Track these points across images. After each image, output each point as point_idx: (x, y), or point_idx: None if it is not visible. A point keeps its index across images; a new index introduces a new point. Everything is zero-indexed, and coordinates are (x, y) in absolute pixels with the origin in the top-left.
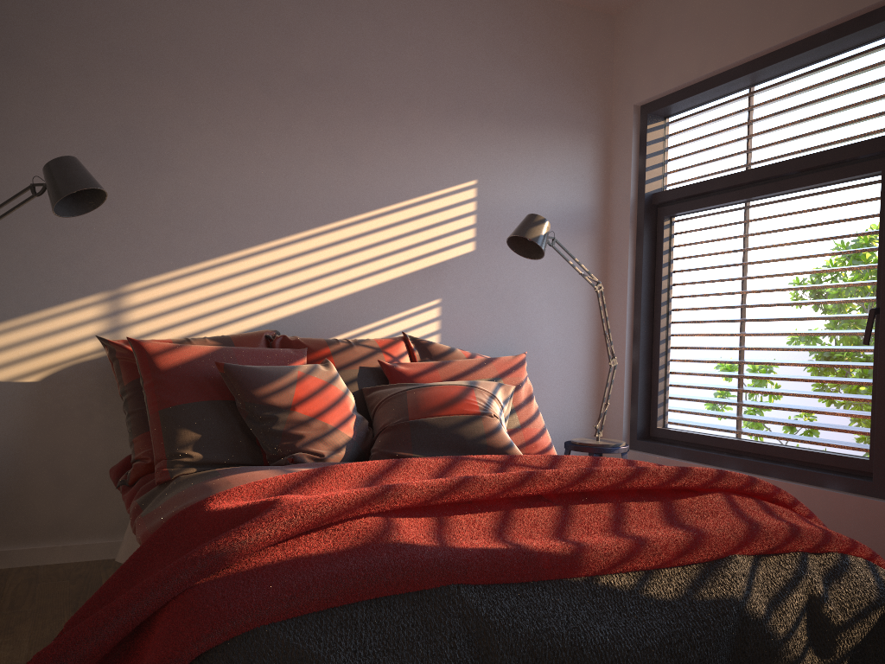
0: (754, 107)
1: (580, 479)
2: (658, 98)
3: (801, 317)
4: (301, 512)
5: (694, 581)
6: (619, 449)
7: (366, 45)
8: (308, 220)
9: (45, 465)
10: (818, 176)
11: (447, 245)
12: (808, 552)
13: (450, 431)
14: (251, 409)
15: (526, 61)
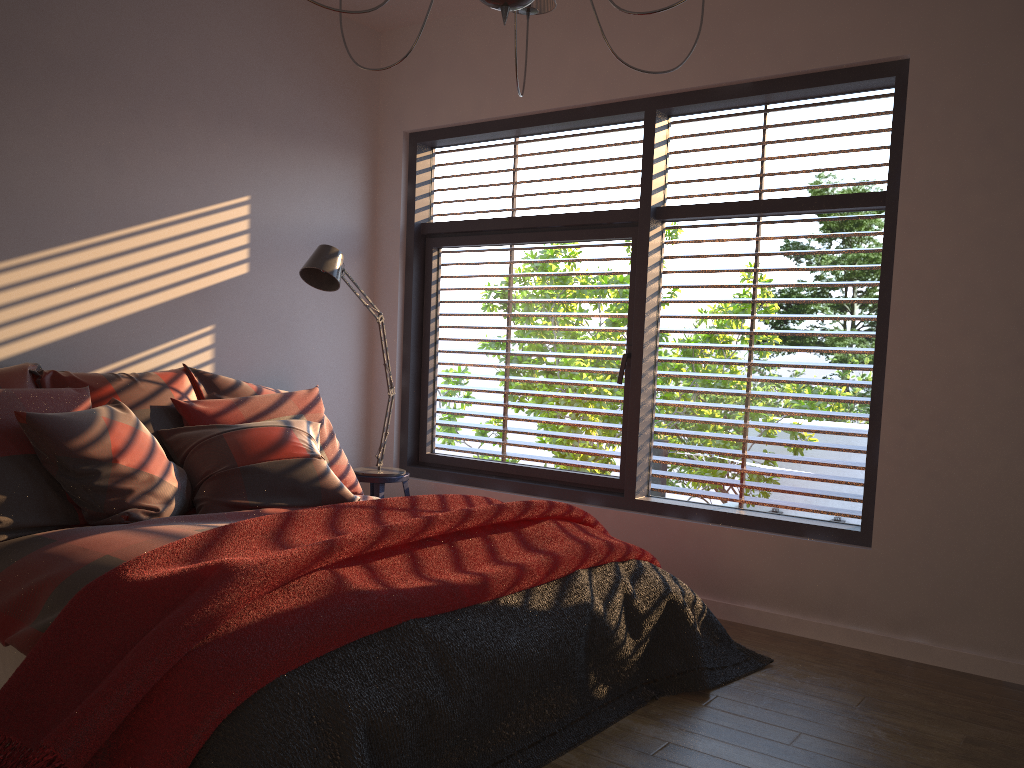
0: (521, 158)
1: (463, 519)
2: (429, 129)
3: (563, 355)
4: (270, 573)
5: (558, 593)
6: (403, 477)
7: (130, 31)
8: (67, 232)
9: None
10: (580, 233)
11: (220, 266)
12: (618, 561)
13: (284, 476)
14: (65, 463)
15: (298, 71)
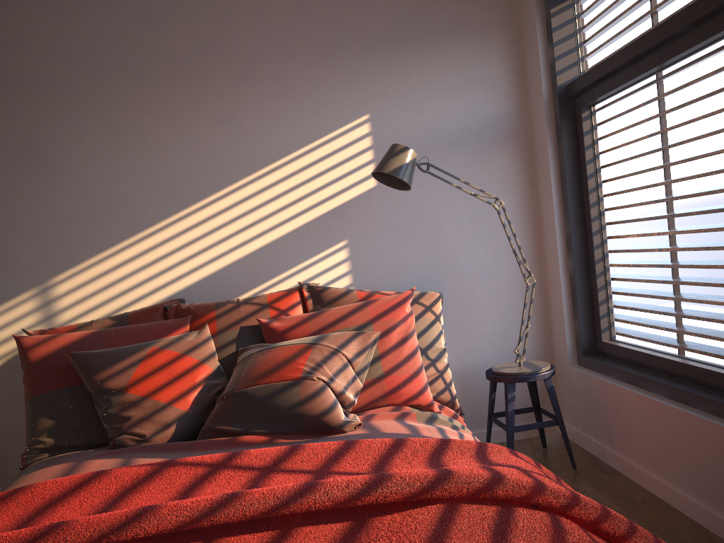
0: None
1: (211, 512)
2: None
3: (716, 210)
4: None
5: None
6: (535, 376)
7: (232, 9)
8: (202, 190)
9: (13, 436)
10: (709, 28)
11: (346, 186)
12: None
13: (266, 401)
14: (93, 394)
15: None
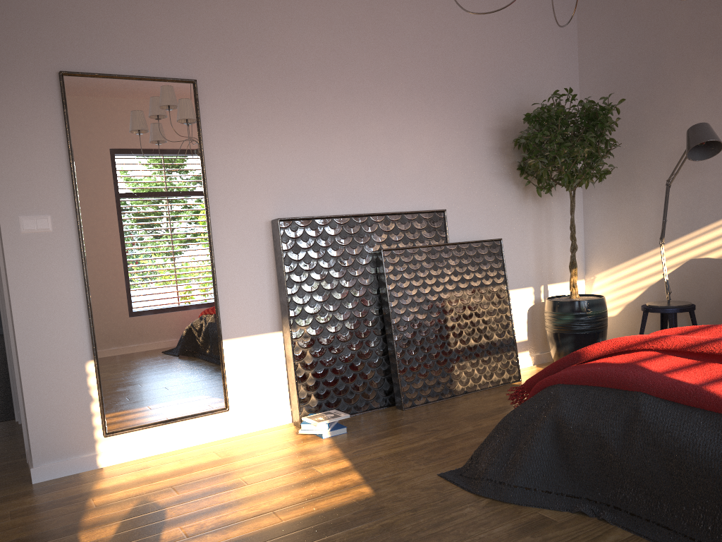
0: None
1: None
2: None
3: None
4: (614, 341)
5: None
6: None
7: None
8: None
9: None
10: None
11: None
12: None
13: None
14: None
15: None
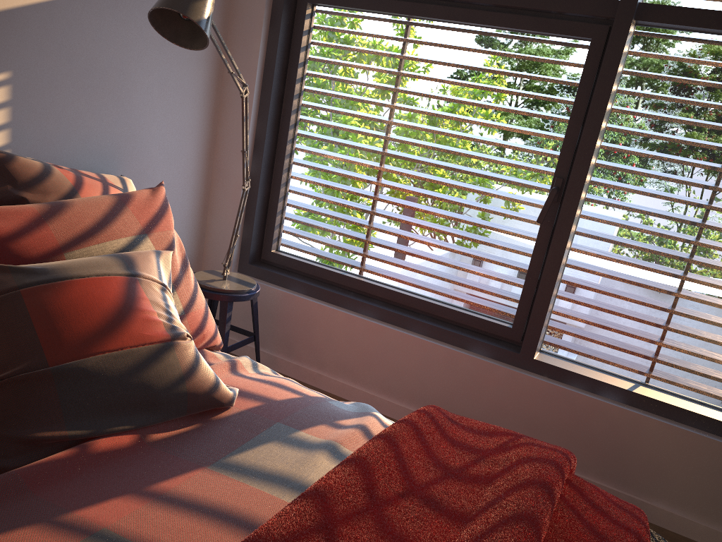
0: None
1: None
2: None
3: (462, 171)
4: None
5: None
6: (255, 294)
7: None
8: None
9: None
10: (518, 20)
11: None
12: None
13: (130, 380)
14: None
15: None
